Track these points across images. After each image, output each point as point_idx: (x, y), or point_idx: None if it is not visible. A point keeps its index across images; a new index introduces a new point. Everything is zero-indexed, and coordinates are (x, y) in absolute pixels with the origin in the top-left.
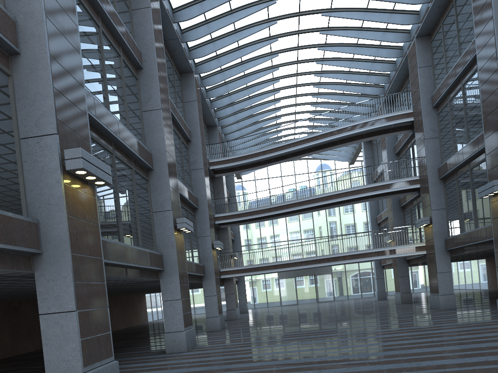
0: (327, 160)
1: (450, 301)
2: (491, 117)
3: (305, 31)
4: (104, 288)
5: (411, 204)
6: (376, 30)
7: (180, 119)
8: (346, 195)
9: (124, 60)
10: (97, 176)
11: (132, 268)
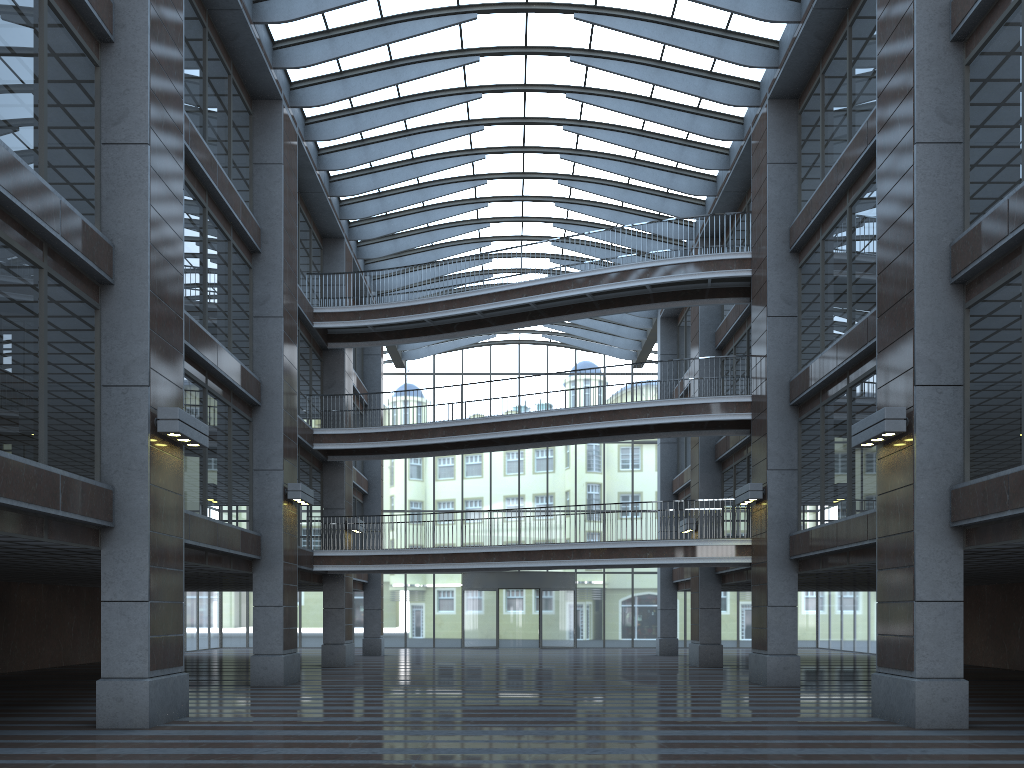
0: (589, 351)
1: (789, 670)
2: (894, 270)
3: (540, 51)
4: None
5: (736, 456)
6: (690, 73)
7: (229, 195)
8: (597, 420)
9: (53, 6)
10: None
11: None
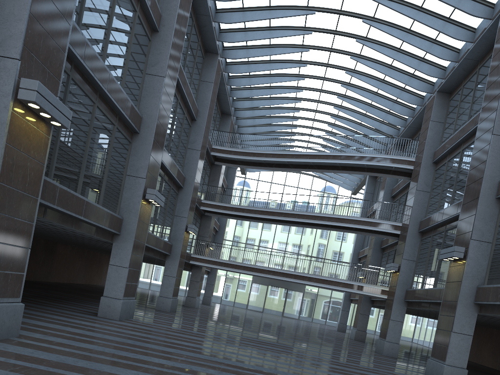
0: (332, 183)
1: (394, 350)
2: (473, 186)
3: (337, 51)
4: (31, 228)
5: (390, 248)
6: (403, 73)
7: (189, 95)
8: (330, 220)
9: (139, 17)
10: (51, 115)
11: (81, 221)
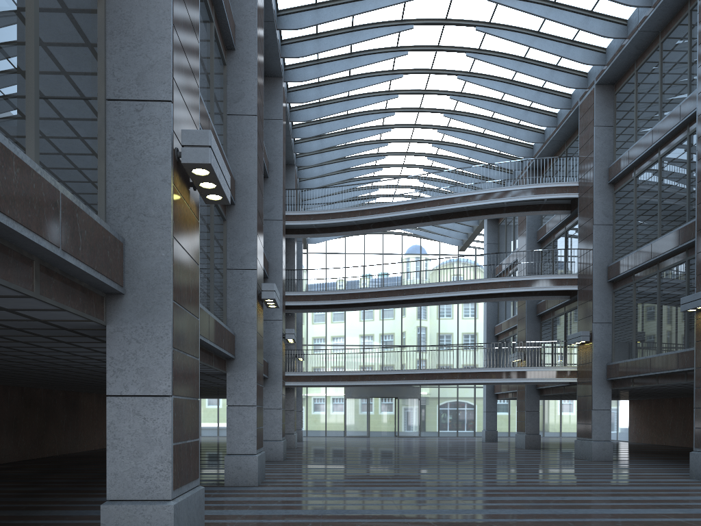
0: (430, 239)
1: (606, 451)
2: None
3: (447, 49)
4: (198, 367)
5: (554, 312)
6: (543, 66)
7: None
8: (475, 289)
9: (215, 29)
10: (220, 183)
11: (202, 348)
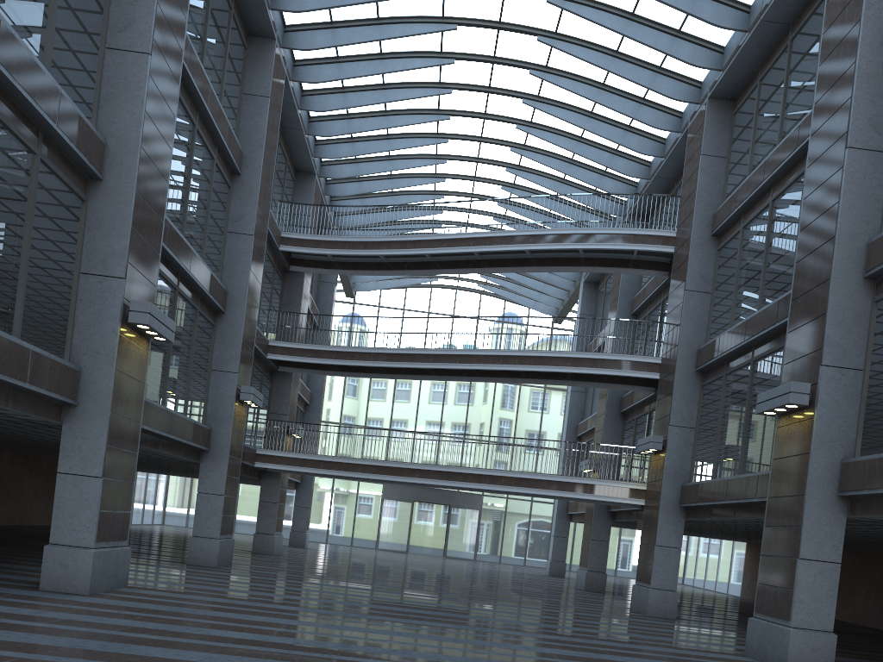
0: (517, 303)
1: (667, 604)
2: (813, 260)
3: (512, 28)
4: None
5: (639, 410)
6: (642, 66)
7: (218, 117)
8: (523, 363)
9: None
10: None
11: None
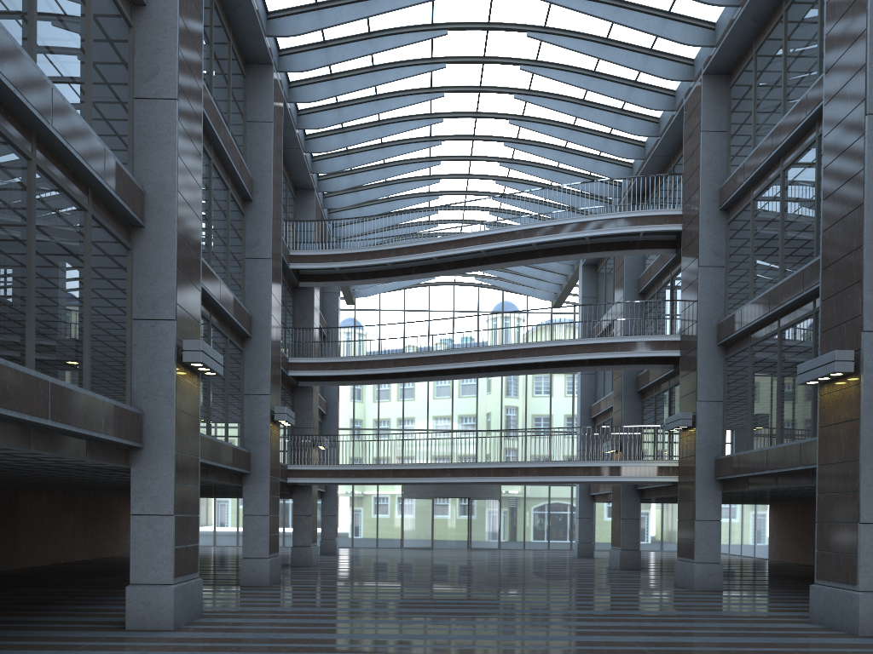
0: (514, 293)
1: (713, 577)
2: (841, 228)
3: (501, 27)
4: None
5: (657, 387)
6: (633, 50)
7: (230, 149)
8: (543, 354)
9: None
10: None
11: (50, 432)
